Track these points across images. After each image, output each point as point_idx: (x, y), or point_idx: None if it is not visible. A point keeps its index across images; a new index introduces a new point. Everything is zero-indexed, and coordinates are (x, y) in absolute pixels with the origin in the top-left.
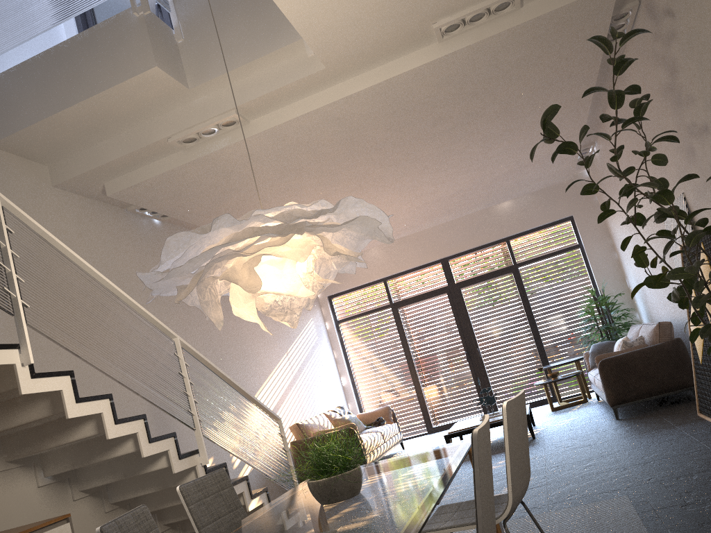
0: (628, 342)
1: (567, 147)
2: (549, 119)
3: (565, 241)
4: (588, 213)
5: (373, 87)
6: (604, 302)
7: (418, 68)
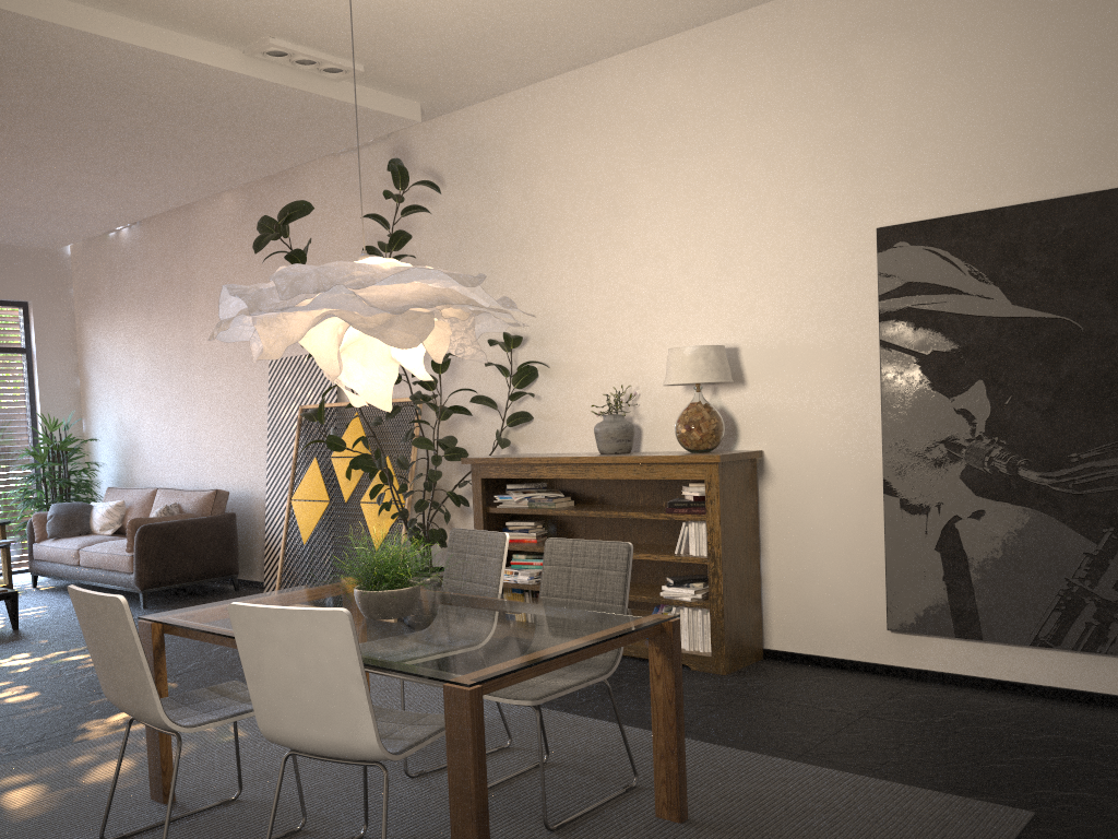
0: (171, 508)
1: (297, 256)
2: (298, 216)
3: (5, 337)
4: (55, 308)
5: (138, 48)
6: (66, 446)
7: (206, 66)
